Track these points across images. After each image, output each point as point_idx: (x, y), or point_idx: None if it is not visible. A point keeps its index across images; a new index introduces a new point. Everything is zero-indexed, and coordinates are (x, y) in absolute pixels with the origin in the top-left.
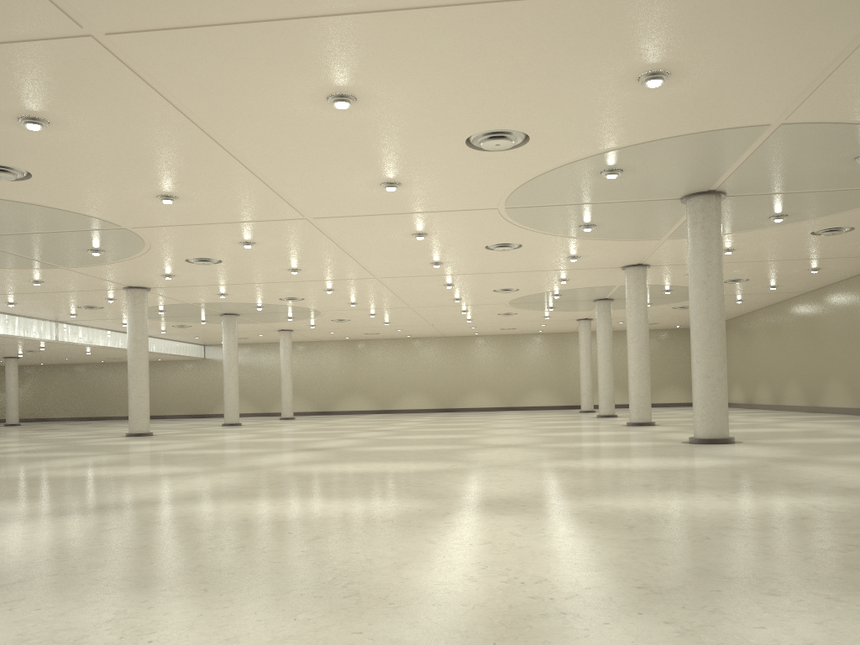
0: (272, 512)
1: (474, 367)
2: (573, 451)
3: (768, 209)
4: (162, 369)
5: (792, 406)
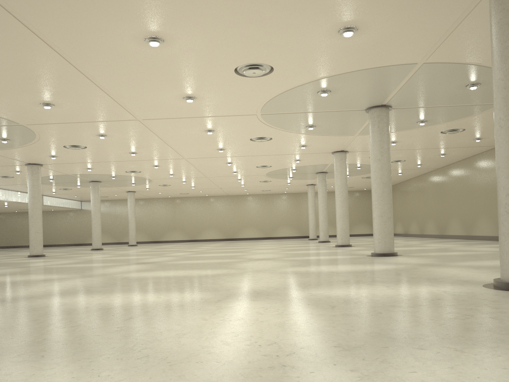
0: (105, 302)
1: (246, 213)
2: (302, 261)
3: (416, 117)
4: (54, 216)
5: (430, 235)
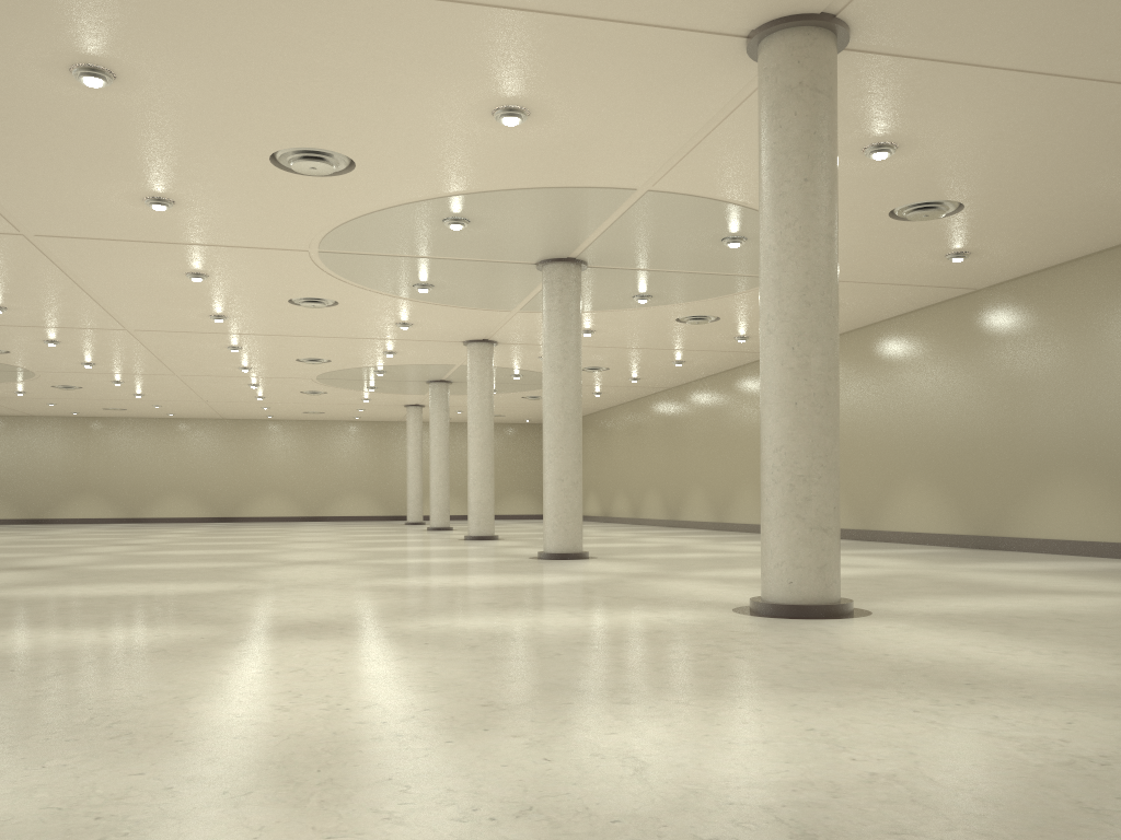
0: None
1: (266, 462)
2: (399, 568)
3: (632, 287)
4: None
5: (651, 520)
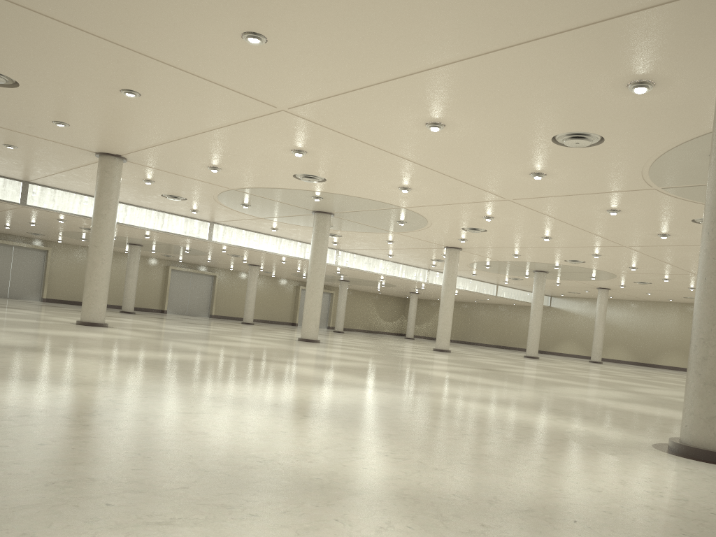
0: (301, 372)
1: None
2: (659, 401)
3: None
4: (517, 311)
5: None
